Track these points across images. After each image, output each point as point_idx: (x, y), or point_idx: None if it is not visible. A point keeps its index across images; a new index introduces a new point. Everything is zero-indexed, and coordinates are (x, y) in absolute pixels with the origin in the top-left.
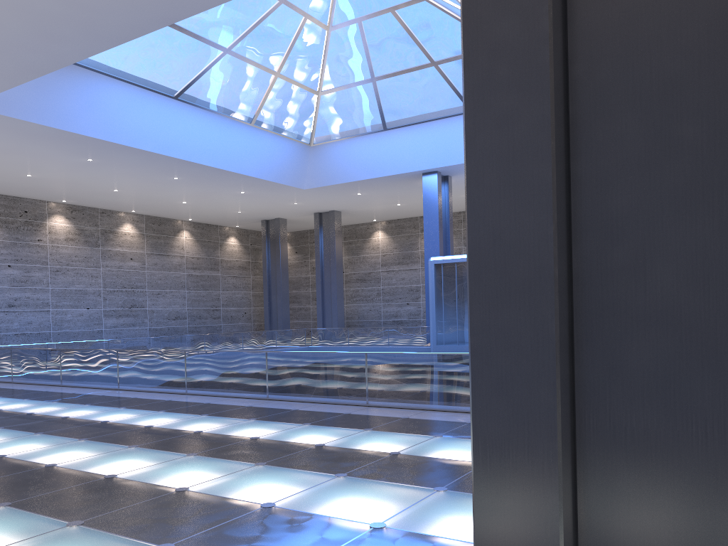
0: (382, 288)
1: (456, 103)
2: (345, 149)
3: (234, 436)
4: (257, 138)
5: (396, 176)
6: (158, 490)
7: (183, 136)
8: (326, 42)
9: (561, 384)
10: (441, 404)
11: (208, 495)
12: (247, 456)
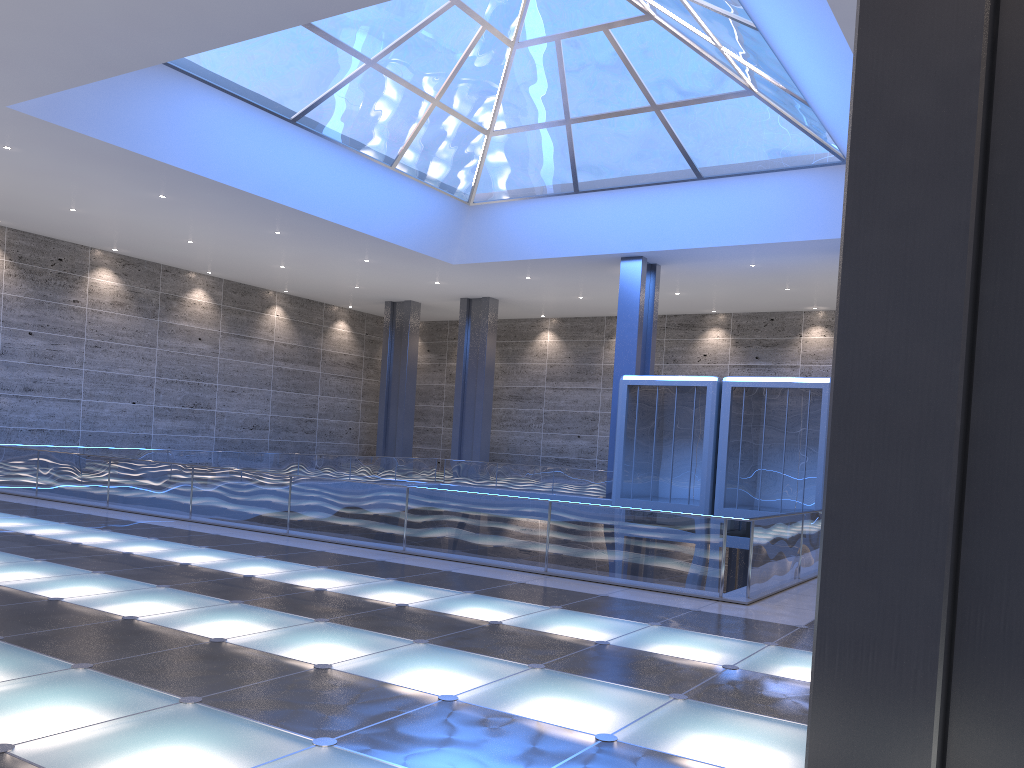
0: (545, 411)
1: (680, 165)
2: (516, 214)
3: (373, 601)
4: (397, 187)
5: (584, 258)
6: (290, 664)
7: (297, 176)
8: (508, 63)
9: (950, 570)
10: (650, 580)
11: (362, 678)
12: (399, 628)
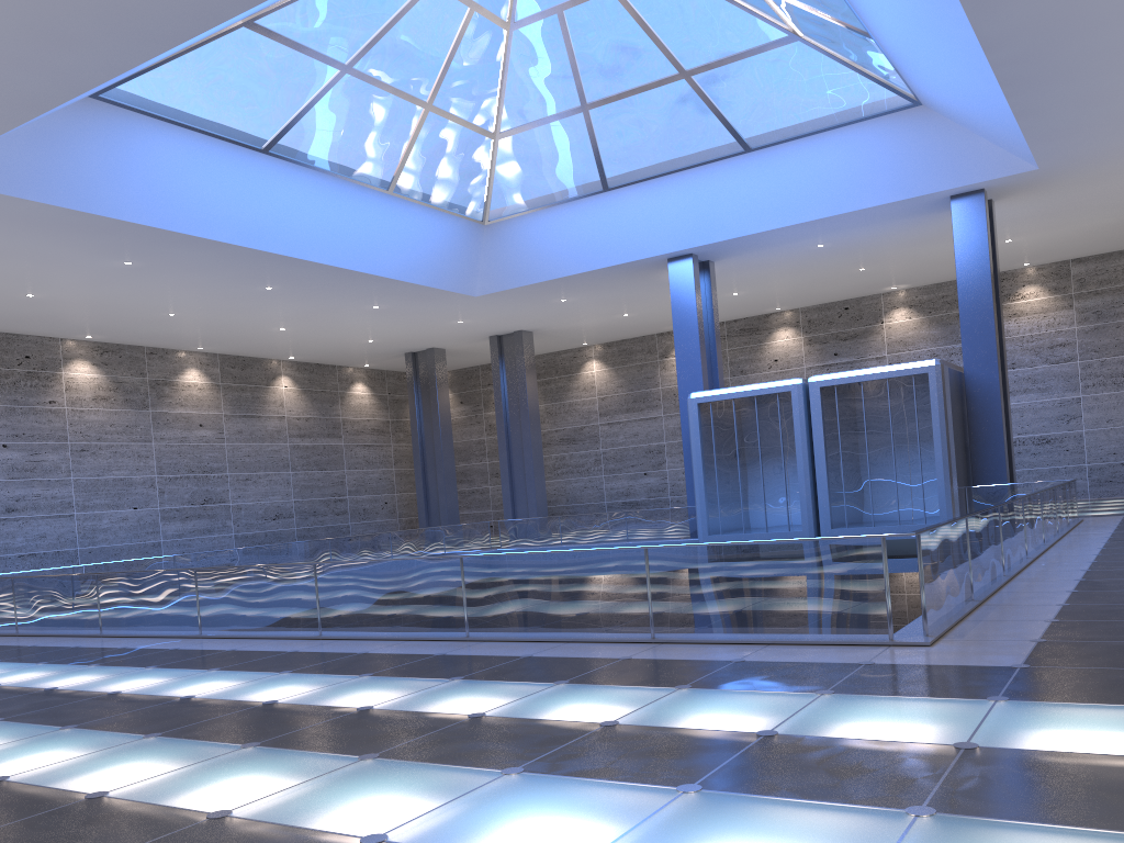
0: (603, 451)
1: (723, 138)
2: (540, 227)
3: (437, 715)
4: (398, 214)
5: (625, 266)
6: None
7: (280, 216)
8: (506, 49)
9: None
10: (793, 631)
11: None
12: (479, 754)
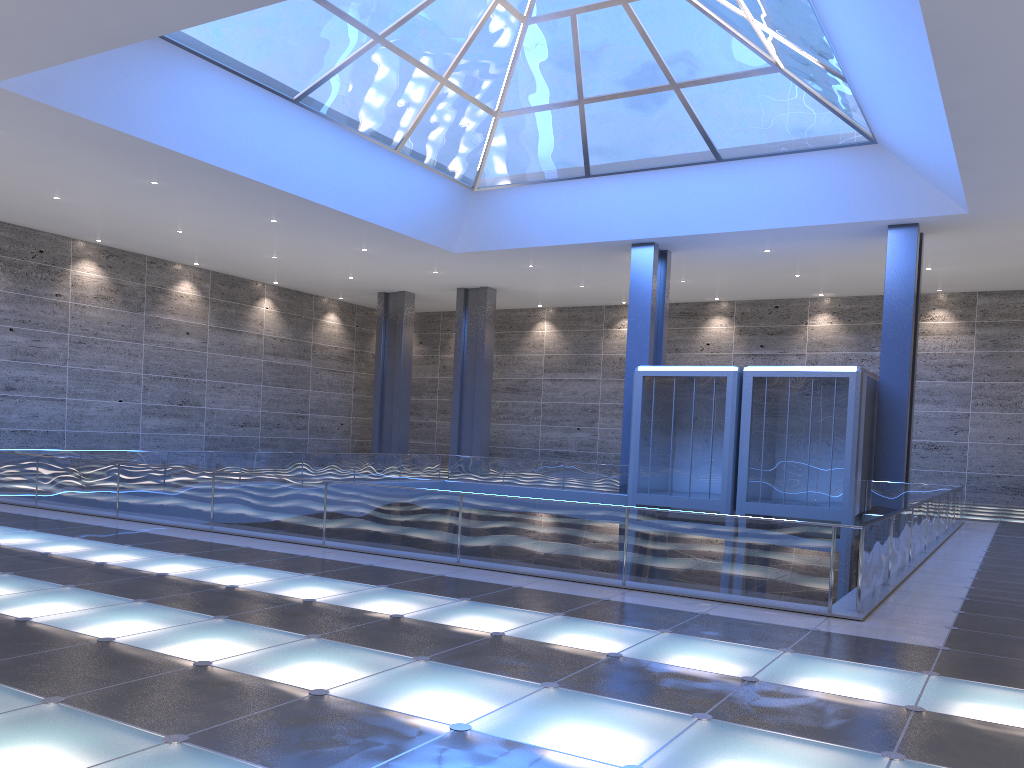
0: (543, 403)
1: (698, 146)
2: (523, 200)
3: (463, 629)
4: (401, 172)
5: (593, 245)
6: (420, 726)
7: (298, 160)
8: (519, 40)
9: None
10: (746, 594)
11: (516, 743)
12: (515, 667)
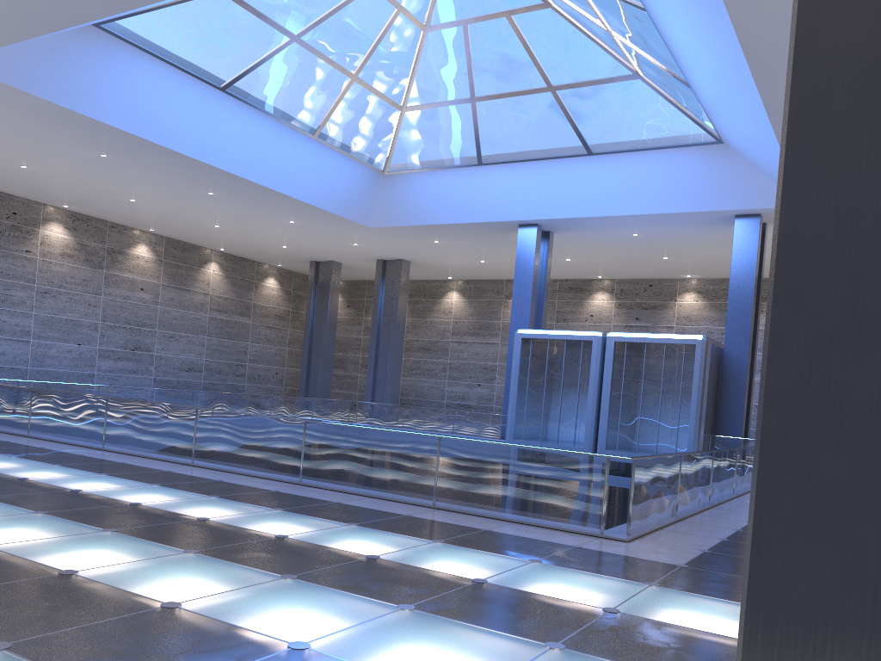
0: (450, 362)
1: (573, 141)
2: (426, 183)
3: (253, 531)
4: (318, 155)
5: (485, 224)
6: (135, 602)
7: (226, 140)
8: (420, 45)
9: None
10: (534, 516)
11: (209, 620)
12: (270, 562)
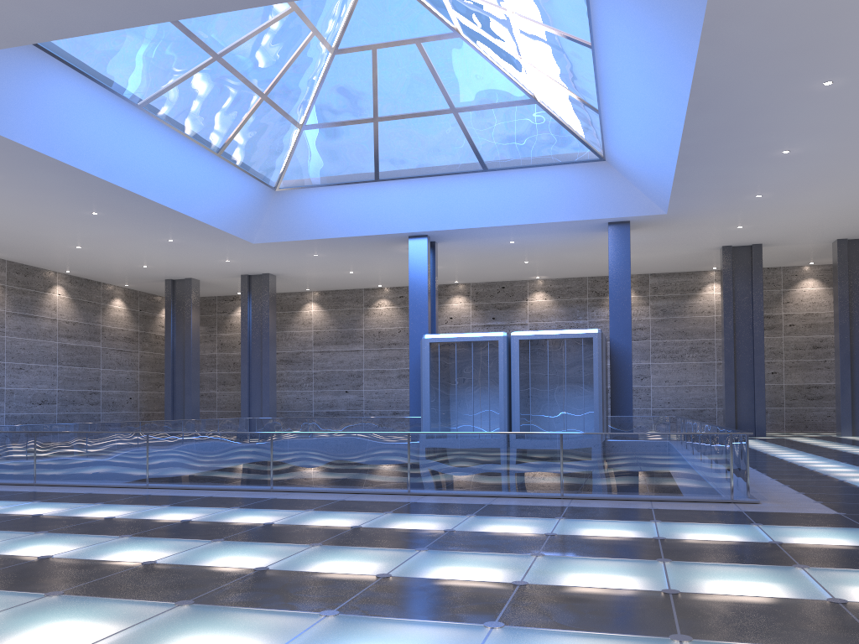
0: (314, 372)
1: (470, 159)
2: (319, 199)
3: (519, 534)
4: (219, 172)
5: (376, 237)
6: (642, 594)
7: (135, 159)
8: (326, 67)
9: None
10: (665, 493)
11: (730, 596)
12: (614, 552)
